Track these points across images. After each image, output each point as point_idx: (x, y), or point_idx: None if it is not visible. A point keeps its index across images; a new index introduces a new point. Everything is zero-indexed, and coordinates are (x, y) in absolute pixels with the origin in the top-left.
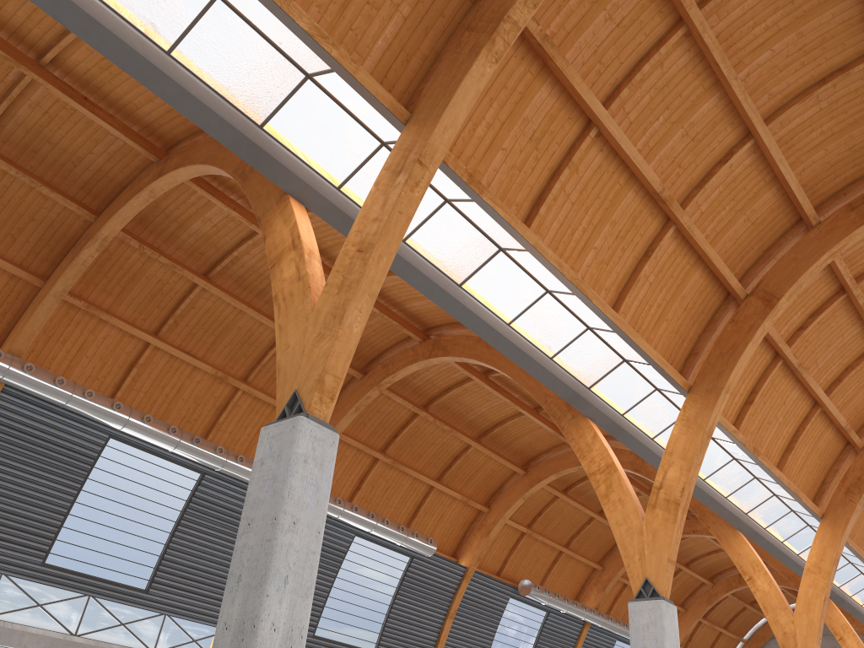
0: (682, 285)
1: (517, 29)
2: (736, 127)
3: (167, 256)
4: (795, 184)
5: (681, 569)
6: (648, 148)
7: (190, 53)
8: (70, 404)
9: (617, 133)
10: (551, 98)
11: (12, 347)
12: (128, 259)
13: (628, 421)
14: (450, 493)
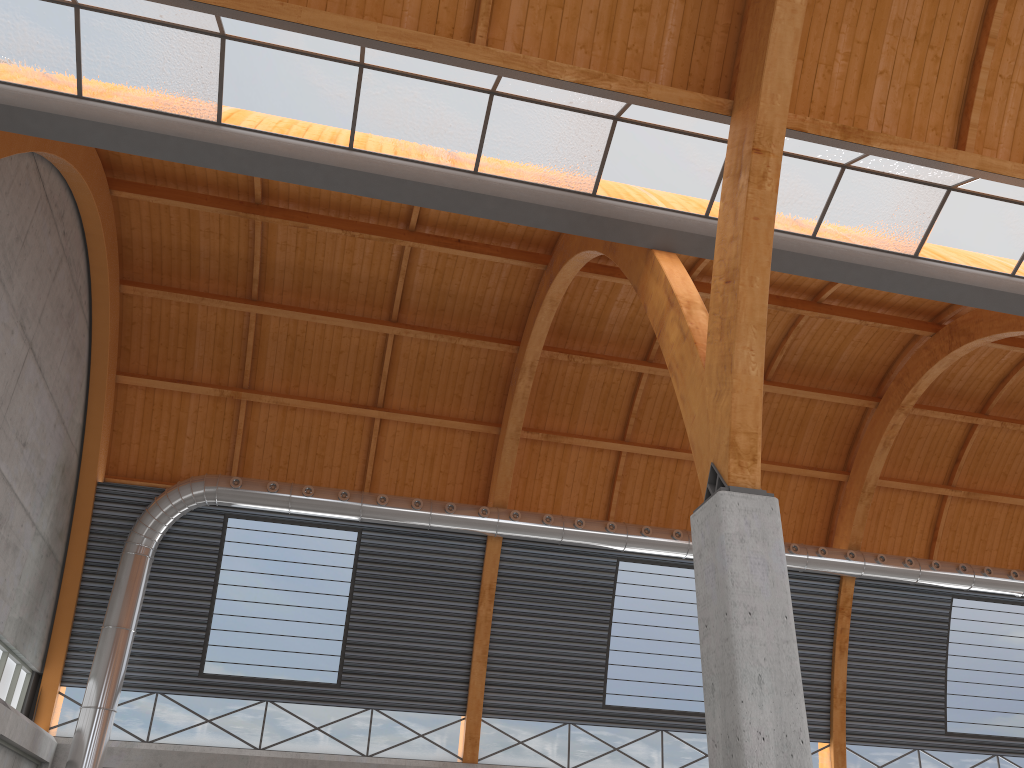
0: None
1: None
2: None
3: (599, 356)
4: None
5: None
6: None
7: (494, 161)
8: (565, 539)
9: None
10: None
11: (494, 500)
12: (565, 374)
13: None
14: None
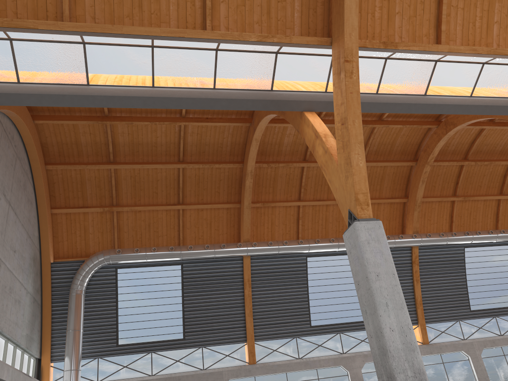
0: None
1: None
2: None
3: (282, 162)
4: None
5: None
6: None
7: (222, 82)
8: (280, 251)
9: None
10: None
11: (243, 239)
12: (267, 173)
13: None
14: None
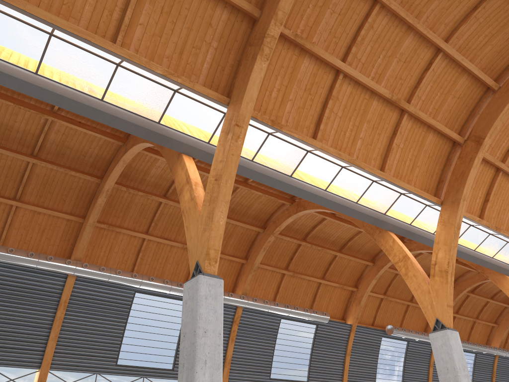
0: (422, 144)
1: (274, 39)
2: (429, 48)
3: (142, 190)
4: (476, 70)
5: (488, 301)
6: (378, 75)
7: (112, 97)
8: (110, 280)
9: (354, 73)
10: (311, 64)
11: (75, 256)
12: (123, 197)
13: (414, 227)
14: (331, 284)
